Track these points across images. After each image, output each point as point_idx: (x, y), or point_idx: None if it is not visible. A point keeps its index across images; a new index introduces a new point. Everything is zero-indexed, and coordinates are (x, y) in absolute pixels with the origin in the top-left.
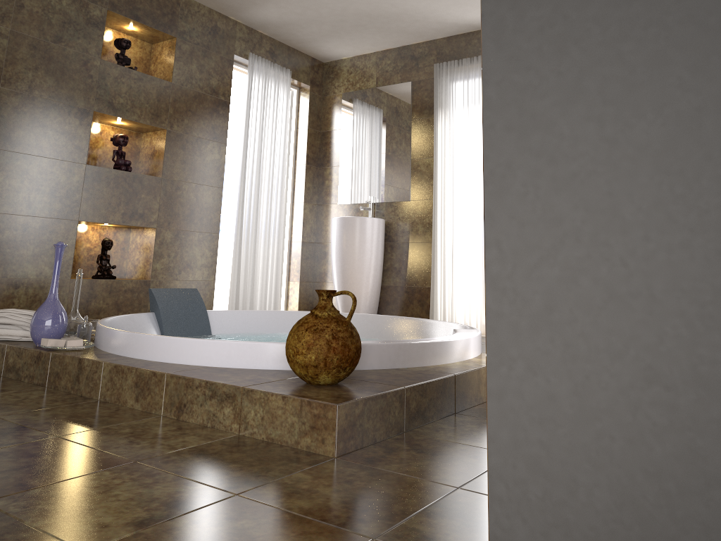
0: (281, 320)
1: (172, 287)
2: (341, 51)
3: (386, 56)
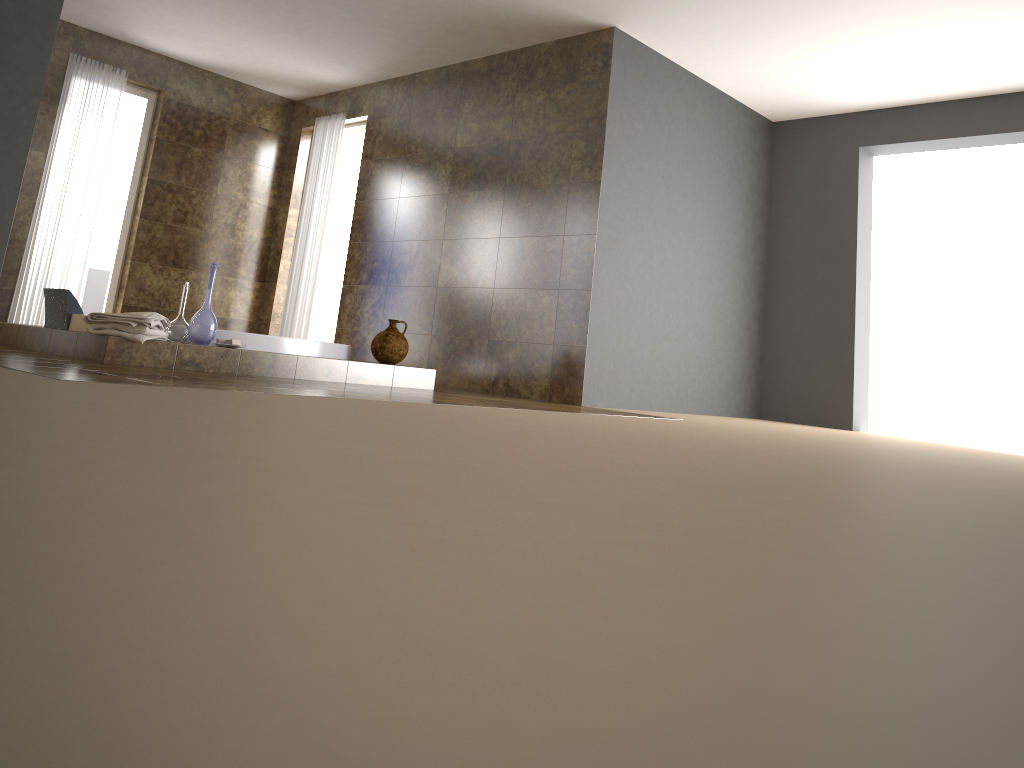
0: None
1: None
2: None
3: None
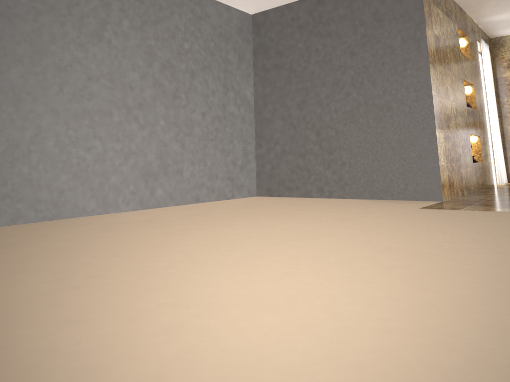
0: None
1: (486, 165)
2: (509, 32)
3: None
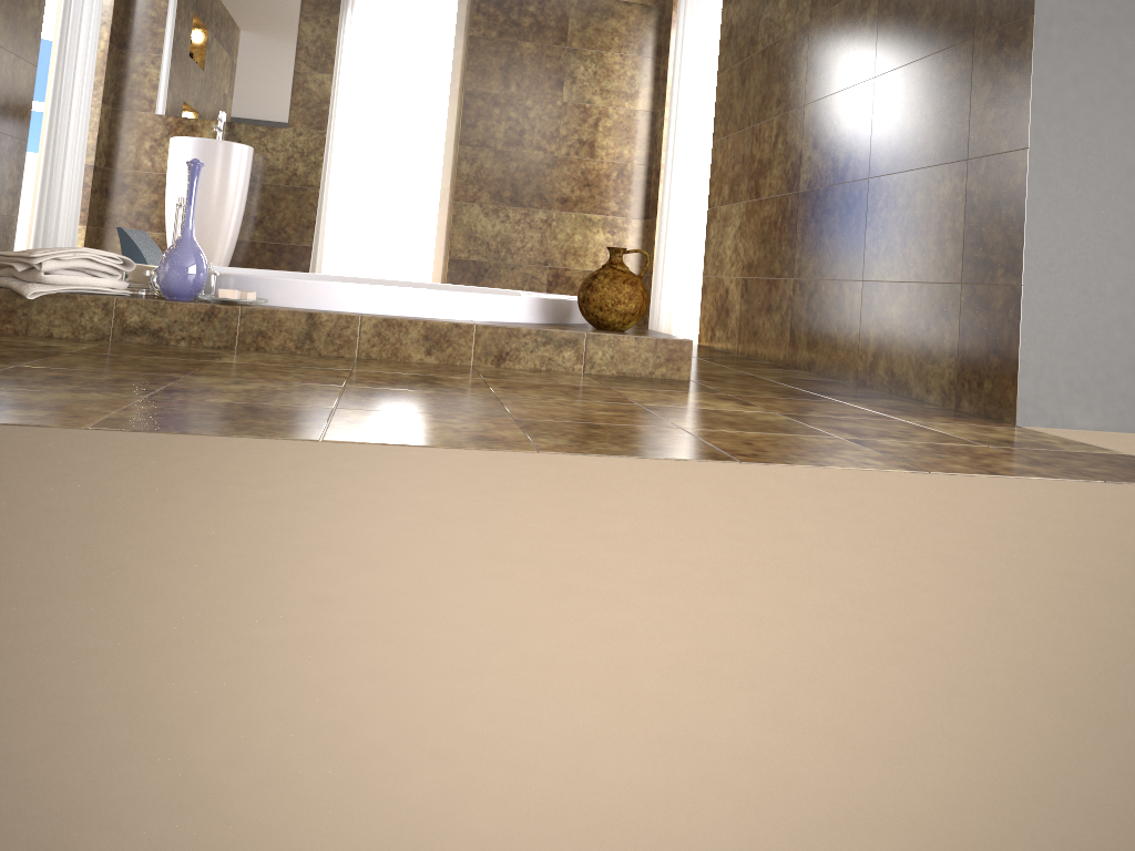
0: None
1: None
2: None
3: None
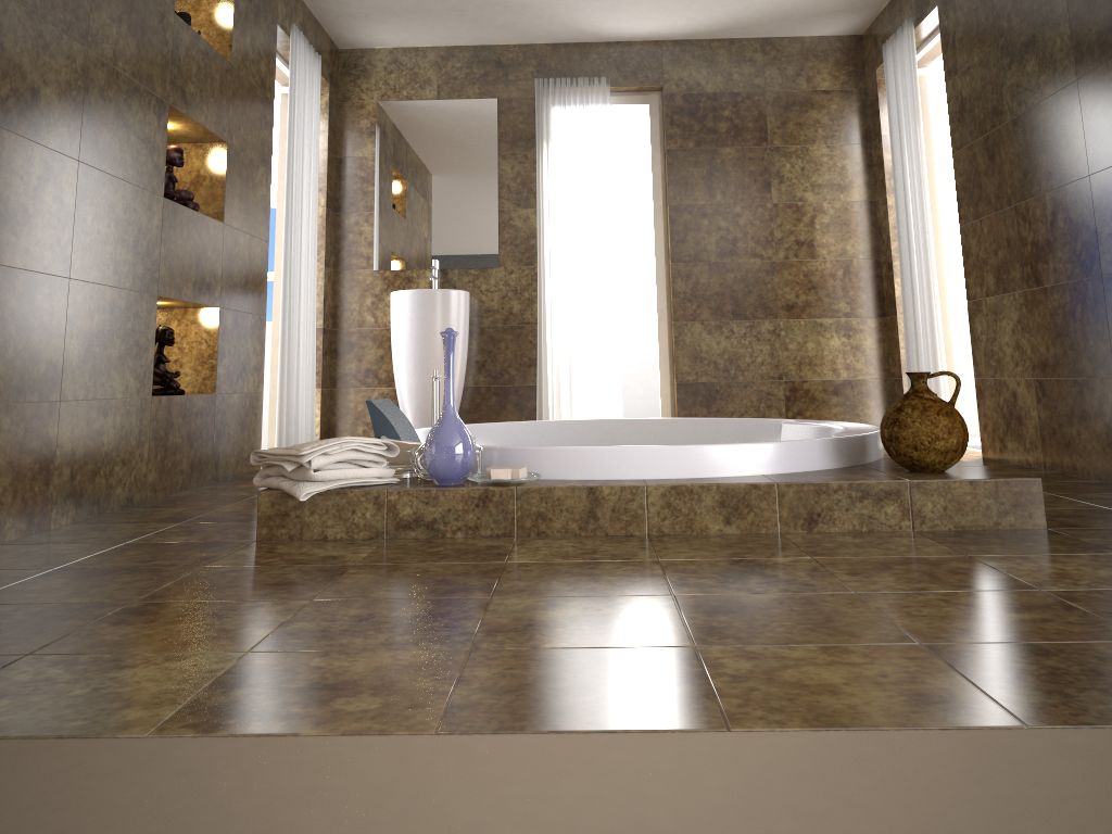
0: (480, 438)
1: (232, 405)
2: (385, 38)
3: (454, 56)
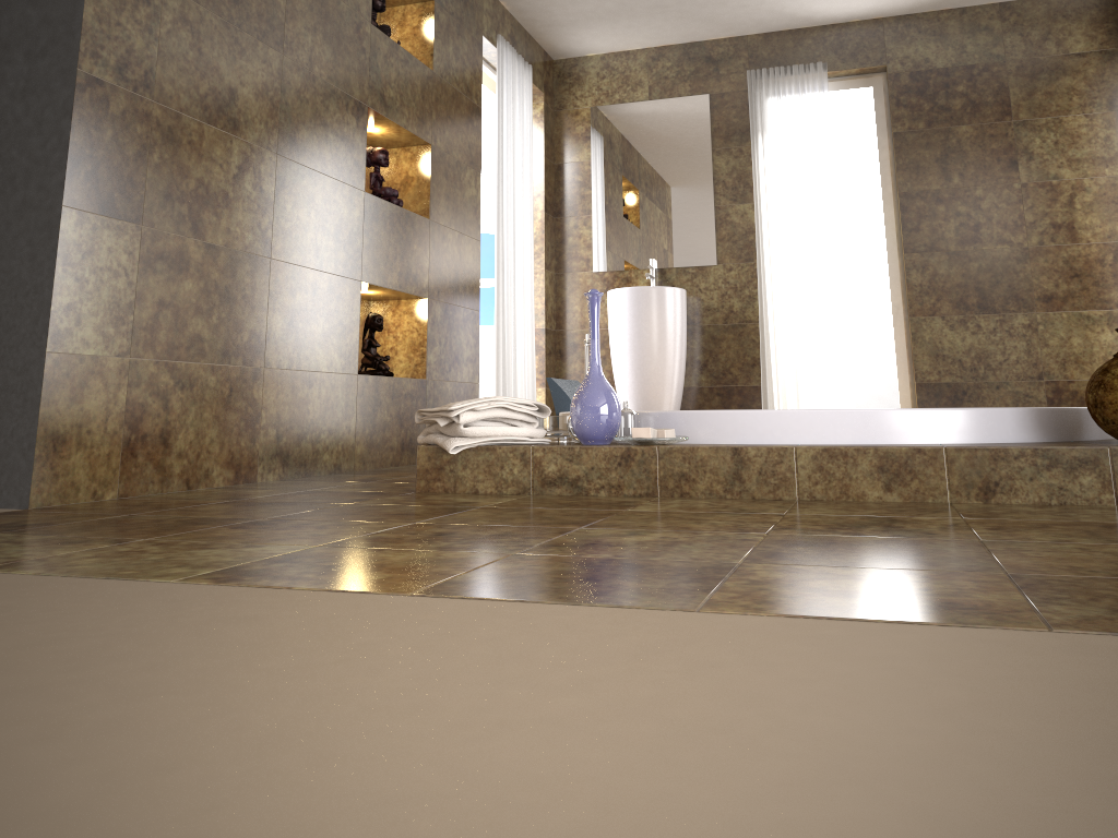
0: None
1: (445, 392)
2: (595, 44)
3: (664, 56)
